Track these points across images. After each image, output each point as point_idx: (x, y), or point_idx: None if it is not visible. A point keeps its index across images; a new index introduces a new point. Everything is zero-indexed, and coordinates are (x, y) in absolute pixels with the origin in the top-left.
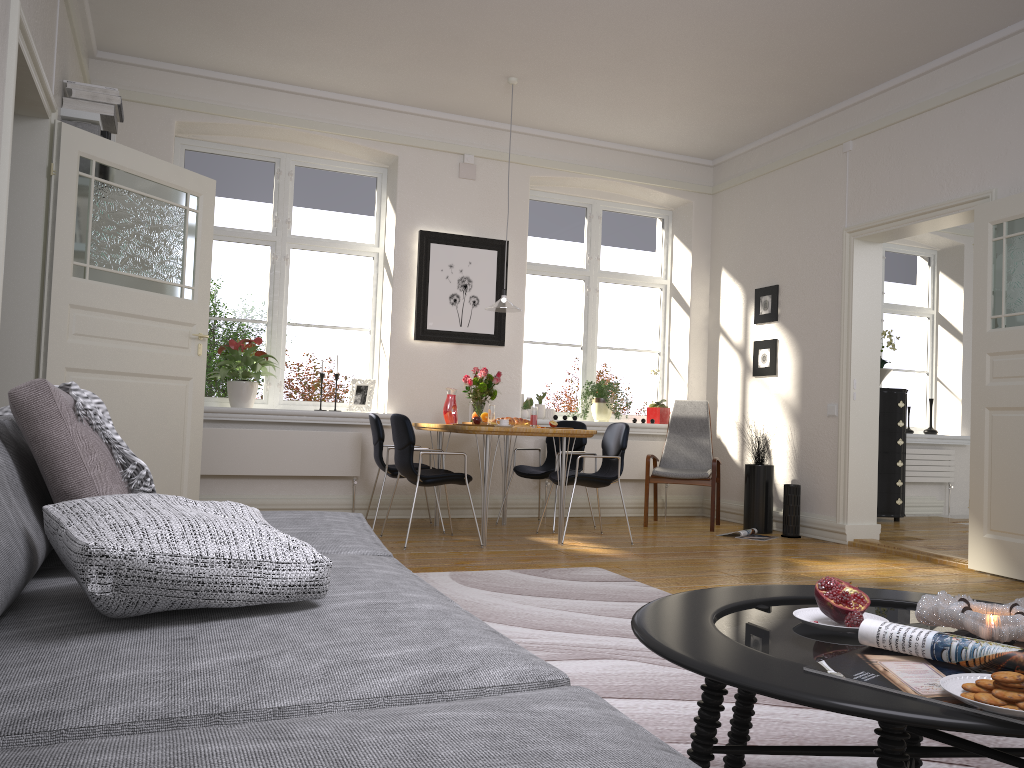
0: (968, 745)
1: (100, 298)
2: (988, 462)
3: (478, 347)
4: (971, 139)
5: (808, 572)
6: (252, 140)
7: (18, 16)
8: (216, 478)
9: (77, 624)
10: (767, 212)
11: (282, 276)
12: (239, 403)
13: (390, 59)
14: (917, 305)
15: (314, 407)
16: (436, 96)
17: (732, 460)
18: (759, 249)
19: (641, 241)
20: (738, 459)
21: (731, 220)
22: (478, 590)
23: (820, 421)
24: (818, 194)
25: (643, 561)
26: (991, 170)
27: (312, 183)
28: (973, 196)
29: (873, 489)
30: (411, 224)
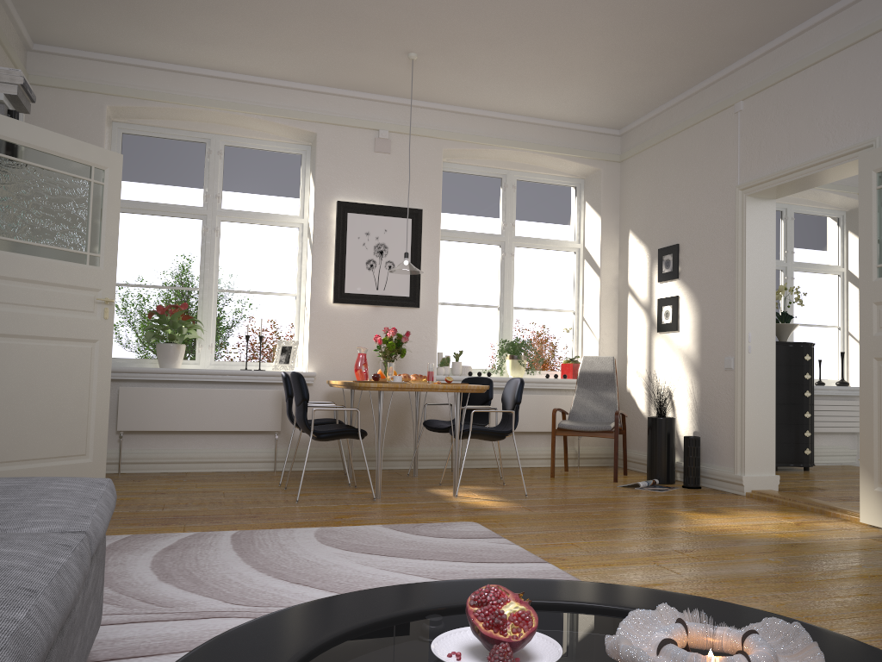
0: None
1: None
2: (877, 413)
3: (394, 309)
4: (854, 89)
5: (690, 527)
6: (183, 123)
7: None
8: (145, 434)
9: None
10: (668, 175)
11: (212, 246)
12: (166, 364)
13: (295, 39)
14: (827, 263)
15: (243, 367)
16: (347, 75)
17: (640, 413)
18: (661, 211)
19: (555, 208)
20: (646, 412)
21: (637, 185)
22: (331, 548)
23: (718, 374)
24: (713, 155)
25: (526, 515)
26: (875, 118)
27: (241, 161)
28: (857, 145)
29: (771, 440)
30: (329, 195)
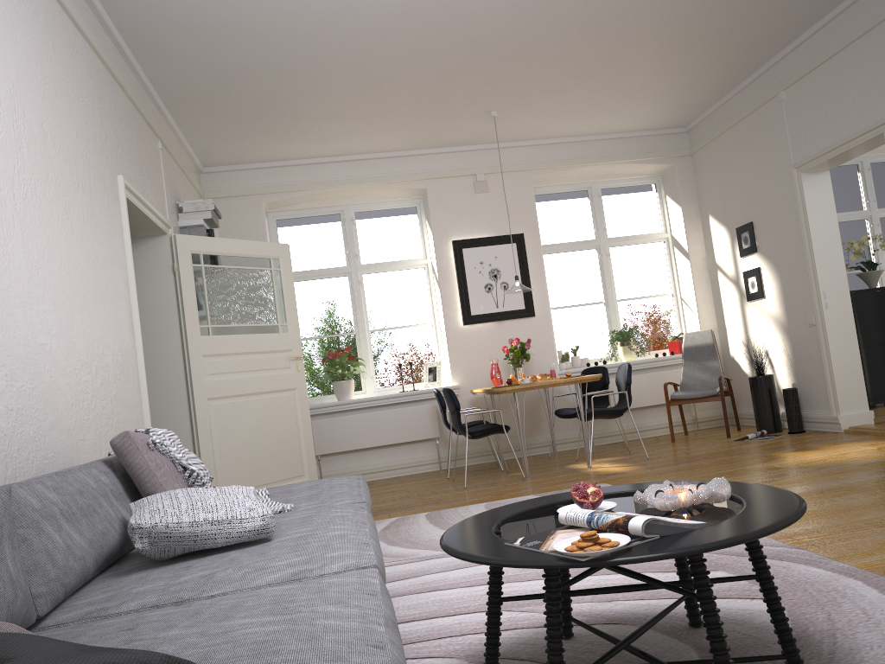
0: (646, 579)
1: (222, 346)
2: None
3: (514, 321)
4: (872, 72)
5: (783, 463)
6: (320, 202)
7: (123, 185)
8: (336, 455)
9: (141, 566)
10: (733, 162)
11: (359, 296)
12: (342, 397)
13: (398, 123)
14: None
15: (400, 389)
16: (443, 137)
17: (745, 374)
18: (733, 194)
19: (639, 206)
20: (749, 373)
21: (708, 174)
22: None
23: (804, 331)
24: (767, 140)
25: (647, 473)
26: None
27: (369, 222)
28: (882, 120)
29: (860, 381)
30: (445, 237)
